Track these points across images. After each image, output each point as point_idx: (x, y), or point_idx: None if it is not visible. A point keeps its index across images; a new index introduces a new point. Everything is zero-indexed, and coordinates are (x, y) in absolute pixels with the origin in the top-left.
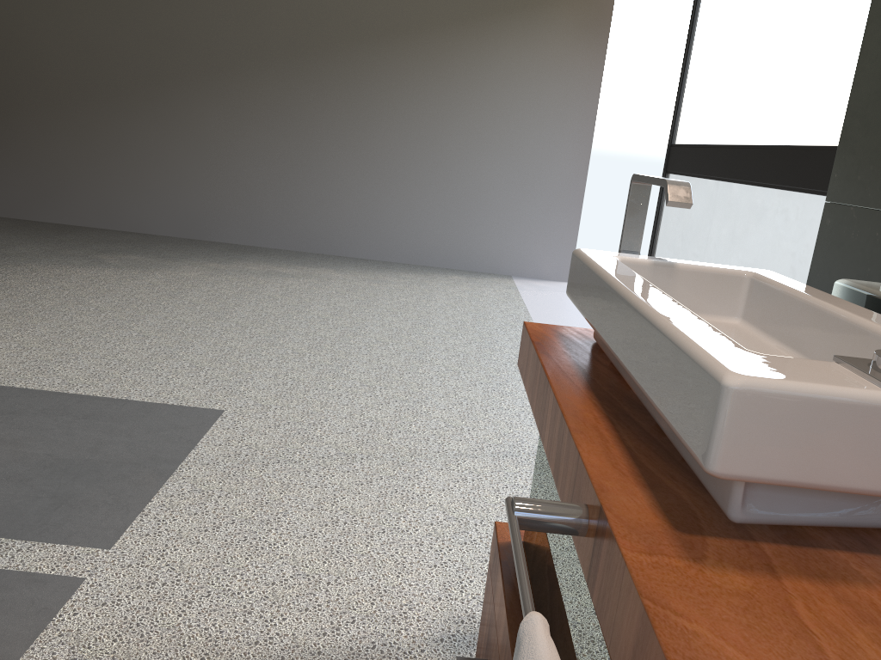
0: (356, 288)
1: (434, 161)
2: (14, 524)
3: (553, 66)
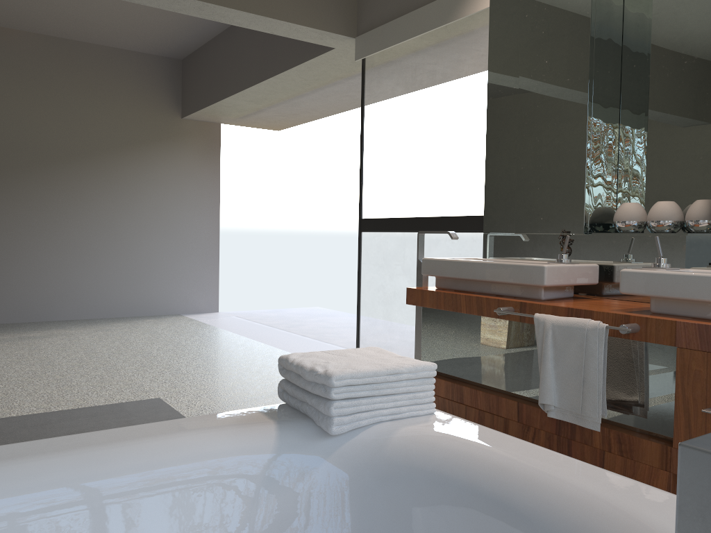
0: (101, 335)
1: (115, 242)
2: None
3: (189, 174)
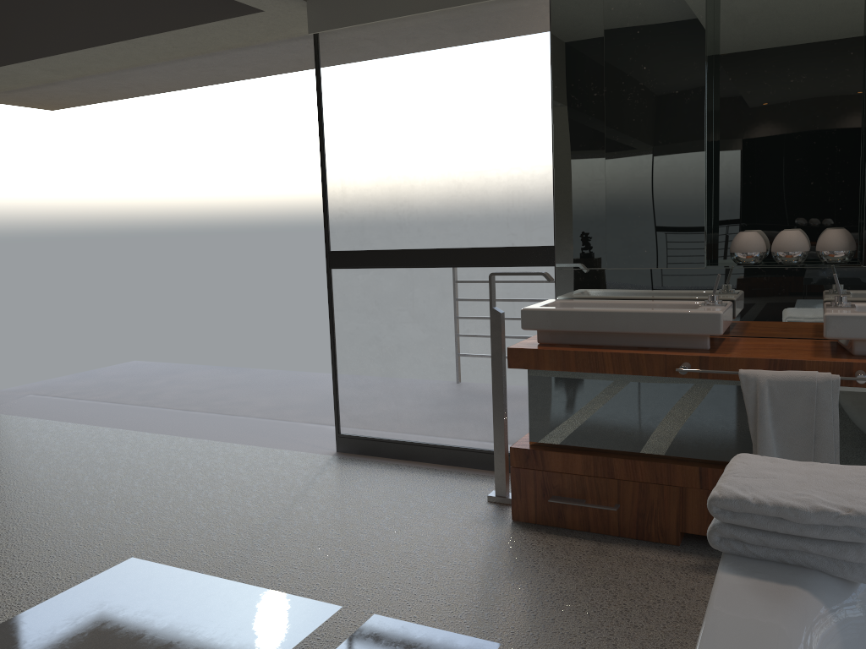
0: None
1: None
2: (275, 643)
3: None
